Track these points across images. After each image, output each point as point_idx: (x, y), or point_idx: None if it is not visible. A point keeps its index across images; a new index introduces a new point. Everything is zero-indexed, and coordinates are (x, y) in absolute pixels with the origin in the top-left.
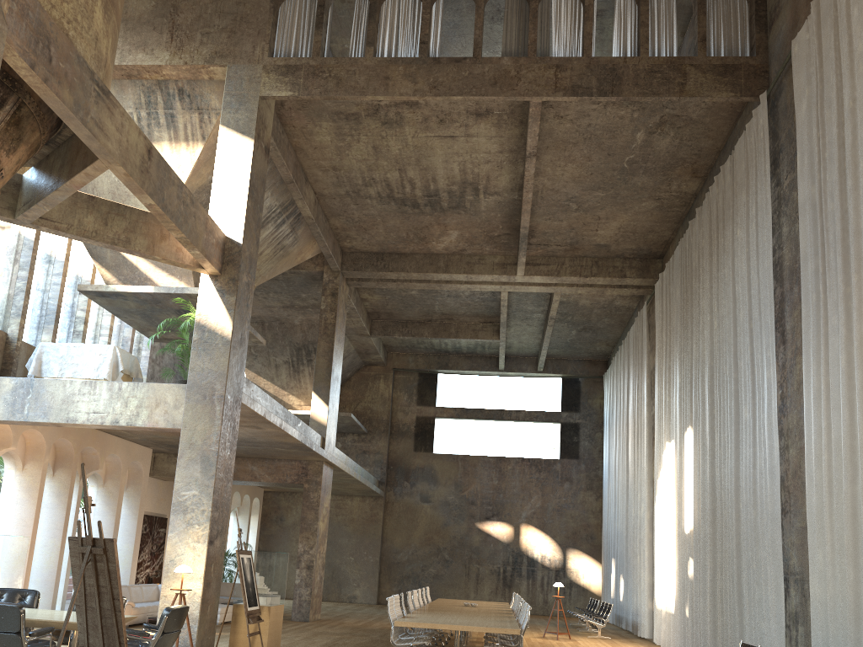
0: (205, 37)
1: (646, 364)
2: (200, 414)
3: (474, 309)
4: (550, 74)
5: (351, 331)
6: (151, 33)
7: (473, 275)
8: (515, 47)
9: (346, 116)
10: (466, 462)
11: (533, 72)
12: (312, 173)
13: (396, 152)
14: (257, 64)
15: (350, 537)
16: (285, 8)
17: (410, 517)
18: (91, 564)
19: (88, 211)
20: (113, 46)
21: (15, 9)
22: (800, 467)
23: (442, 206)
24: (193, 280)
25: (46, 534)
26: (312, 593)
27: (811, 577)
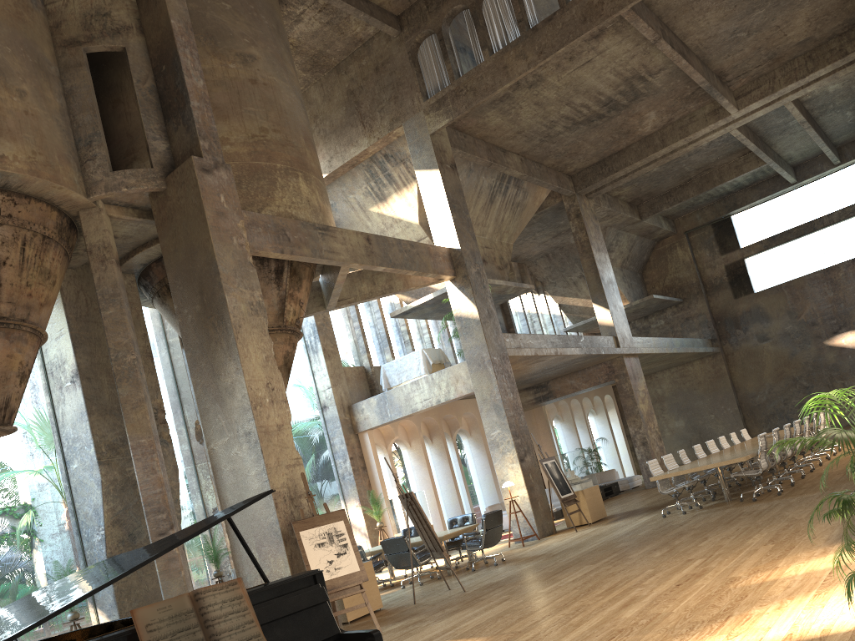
0: (381, 112)
1: None
2: (481, 377)
3: (724, 151)
4: None
5: (622, 225)
6: (351, 130)
7: (689, 136)
8: None
9: (500, 100)
10: (792, 288)
11: None
12: (505, 144)
13: (554, 96)
14: (419, 112)
15: (703, 398)
16: (421, 54)
17: (754, 360)
18: (410, 507)
19: (361, 281)
20: (320, 192)
21: (261, 230)
22: None
23: (623, 104)
24: None
25: (444, 482)
26: None
27: None
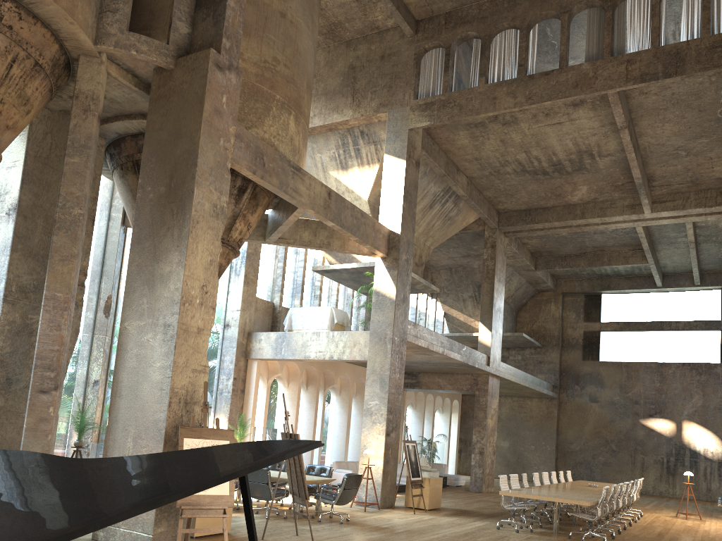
0: (373, 94)
1: None
2: (378, 350)
3: (621, 241)
4: (622, 69)
5: (519, 268)
6: (341, 99)
7: (605, 217)
8: (595, 50)
9: (475, 125)
10: (629, 368)
11: (607, 70)
12: (461, 164)
13: (518, 140)
14: (406, 106)
15: (530, 430)
16: (425, 60)
17: (581, 414)
18: None
19: (305, 229)
20: (303, 137)
21: (243, 146)
22: None
23: (567, 171)
24: None
25: (304, 427)
26: (483, 472)
27: None
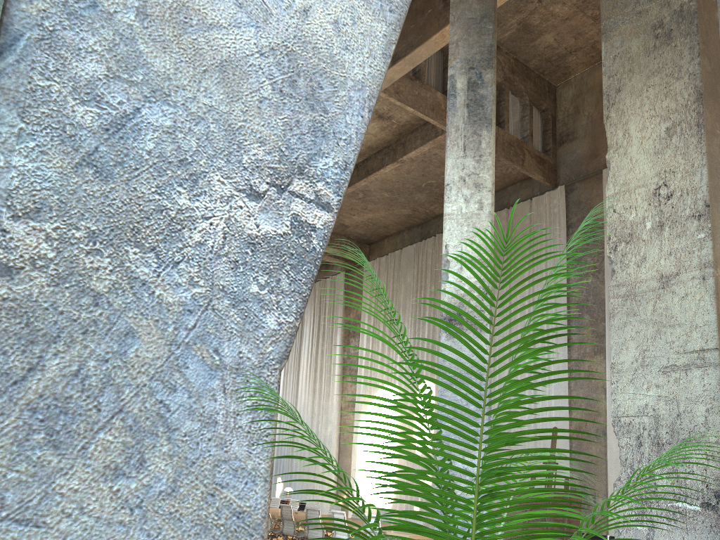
0: None
1: (342, 319)
2: None
3: None
4: None
5: None
6: None
7: None
8: (434, 84)
9: None
10: None
11: None
12: None
13: None
14: None
15: None
16: None
17: None
18: None
19: None
20: None
21: None
22: (586, 425)
23: None
24: None
25: None
26: None
27: (611, 492)
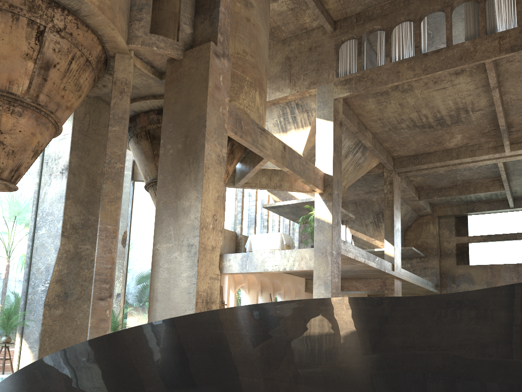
0: (305, 76)
1: None
2: (321, 262)
3: (484, 174)
4: (495, 43)
5: (407, 199)
6: (280, 81)
7: (475, 157)
8: (473, 32)
9: (381, 93)
10: (493, 269)
11: (484, 45)
12: (368, 124)
13: (412, 103)
14: (331, 83)
15: None
16: (342, 49)
17: None
18: None
19: (263, 176)
20: (264, 107)
21: (227, 114)
22: None
23: (447, 124)
24: (313, 193)
25: None
26: None
27: None
